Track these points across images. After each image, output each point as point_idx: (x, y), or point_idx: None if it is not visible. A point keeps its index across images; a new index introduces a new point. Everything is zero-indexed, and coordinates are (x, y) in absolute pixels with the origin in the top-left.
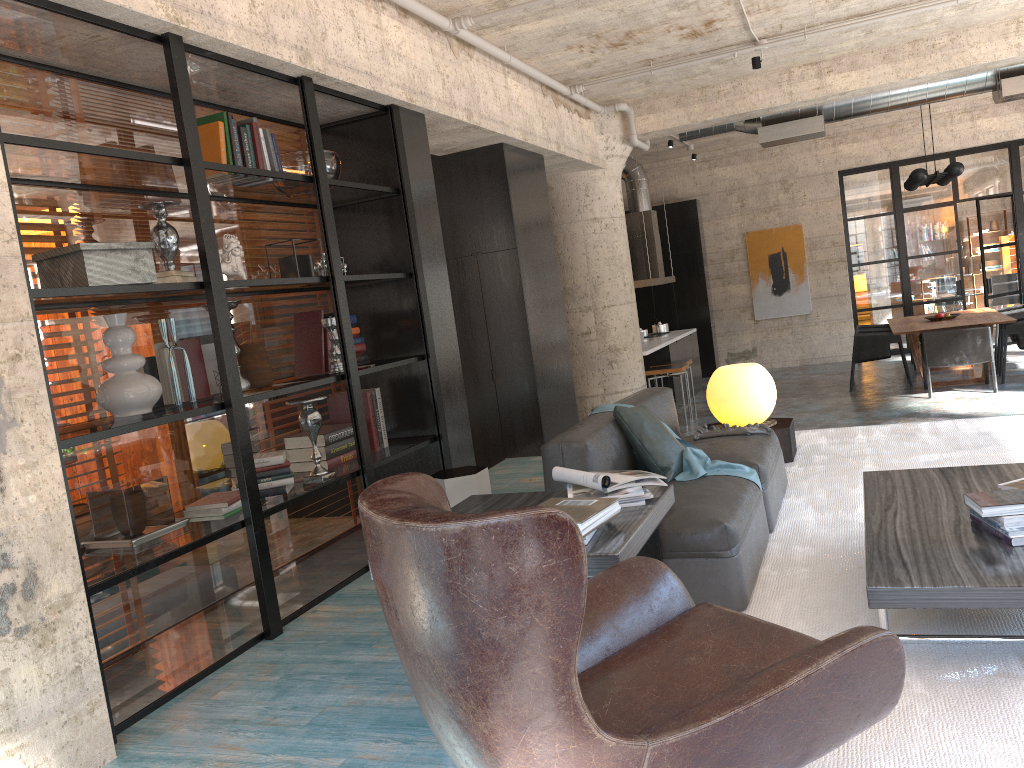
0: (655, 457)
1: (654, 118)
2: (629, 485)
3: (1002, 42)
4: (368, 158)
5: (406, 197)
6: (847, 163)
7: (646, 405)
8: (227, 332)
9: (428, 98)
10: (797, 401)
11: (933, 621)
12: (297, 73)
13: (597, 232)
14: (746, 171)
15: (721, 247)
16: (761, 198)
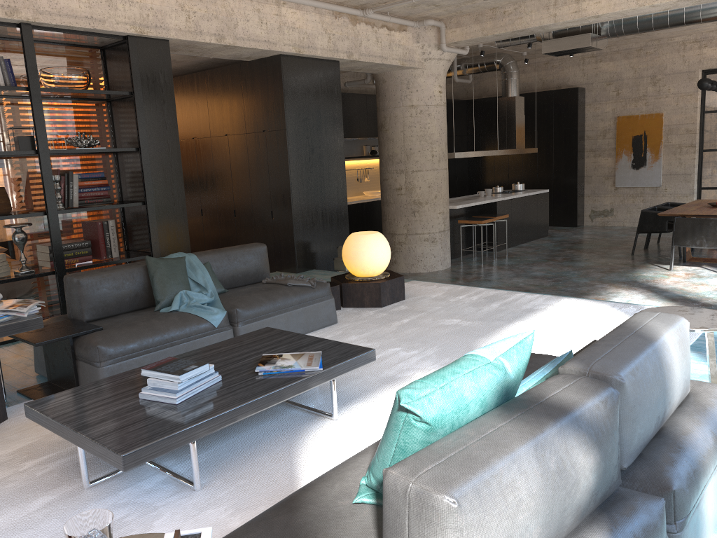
0: (155, 293)
1: (459, 31)
2: None
3: None
4: (124, 69)
5: (135, 98)
6: (709, 64)
7: (215, 256)
8: None
9: (164, 30)
10: (582, 257)
11: None
12: (14, 21)
13: (413, 116)
14: (624, 66)
15: (597, 127)
16: (633, 89)
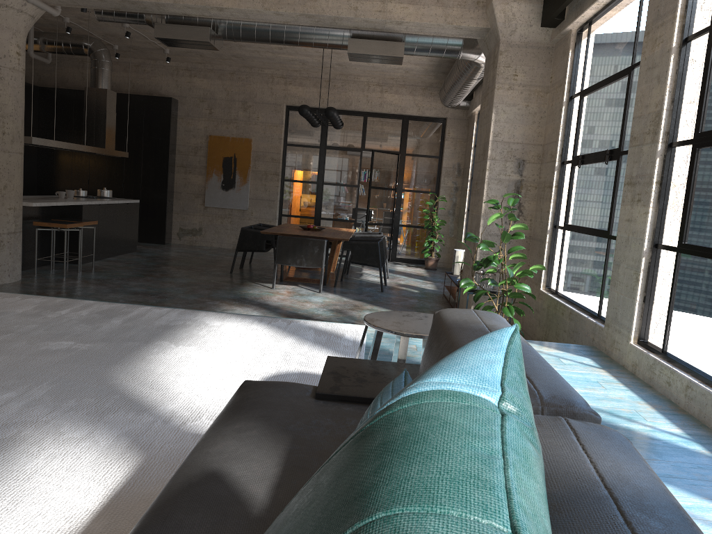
0: None
1: None
2: None
3: (345, 2)
4: None
5: None
6: (292, 100)
7: None
8: None
9: None
10: (182, 273)
11: None
12: None
13: None
14: (218, 86)
15: (189, 142)
16: (226, 111)
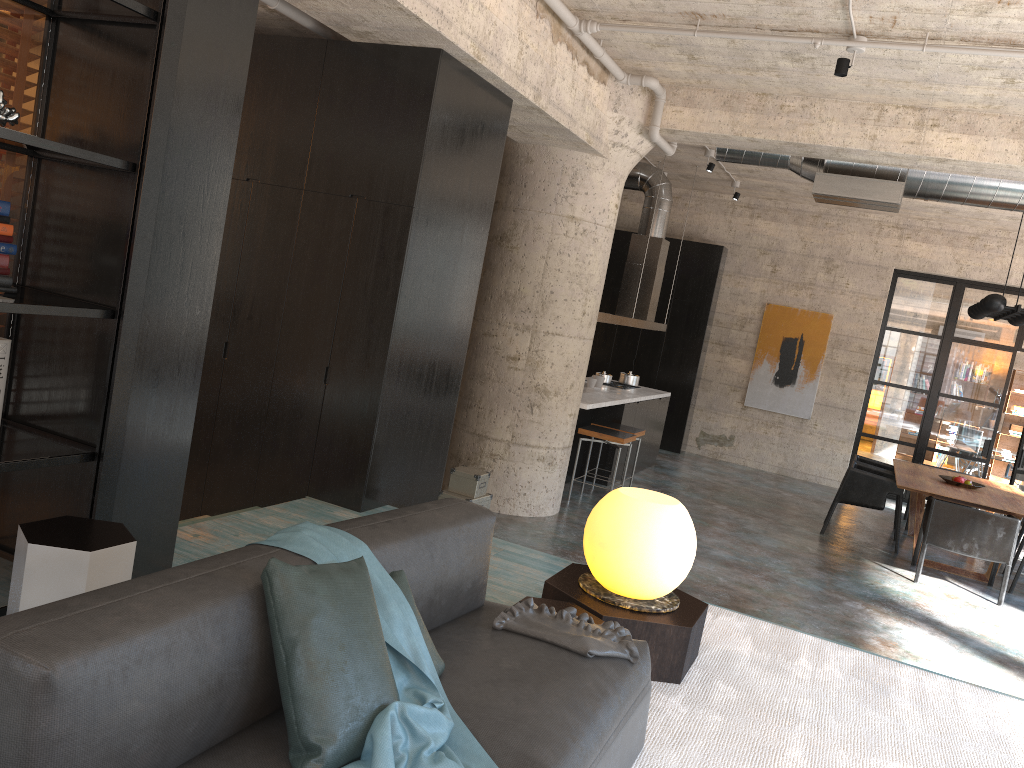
0: (302, 712)
1: (689, 114)
2: None
3: None
4: None
5: (165, 31)
6: (908, 263)
7: (406, 547)
8: None
9: None
10: (753, 524)
11: None
12: None
13: (569, 235)
14: (791, 234)
15: (734, 310)
16: (797, 270)
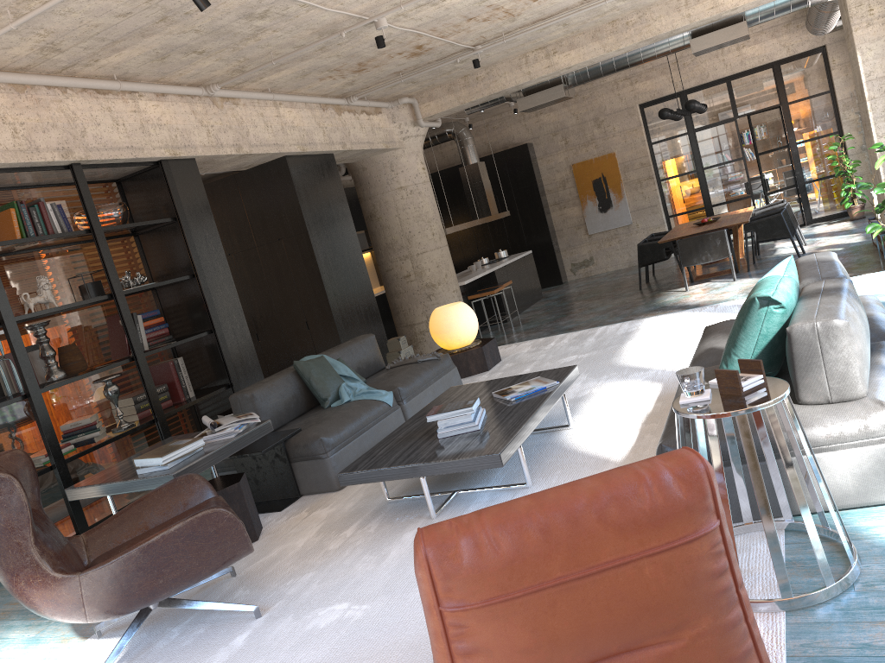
0: (318, 392)
1: (434, 104)
2: (231, 425)
3: (677, 14)
4: (155, 197)
5: (181, 222)
6: (644, 98)
7: (340, 352)
8: (21, 349)
9: (193, 148)
10: (596, 303)
11: (427, 485)
12: (66, 163)
13: (404, 197)
14: (565, 114)
15: (554, 179)
16: (580, 135)
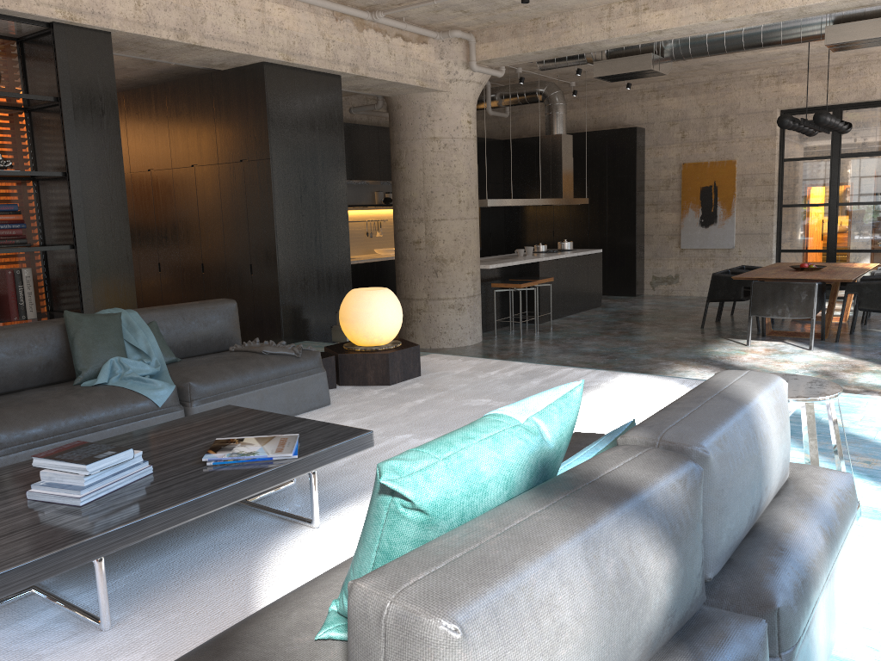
0: (76, 361)
1: (493, 46)
2: None
3: None
4: (49, 69)
5: (62, 105)
6: (788, 103)
7: (164, 314)
8: None
9: (105, 18)
10: (643, 330)
11: None
12: None
13: (435, 150)
14: (690, 103)
15: (659, 175)
16: (701, 131)
